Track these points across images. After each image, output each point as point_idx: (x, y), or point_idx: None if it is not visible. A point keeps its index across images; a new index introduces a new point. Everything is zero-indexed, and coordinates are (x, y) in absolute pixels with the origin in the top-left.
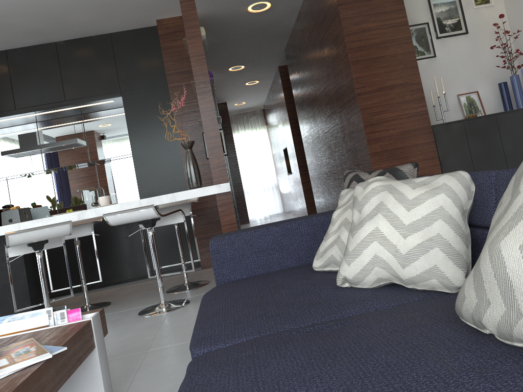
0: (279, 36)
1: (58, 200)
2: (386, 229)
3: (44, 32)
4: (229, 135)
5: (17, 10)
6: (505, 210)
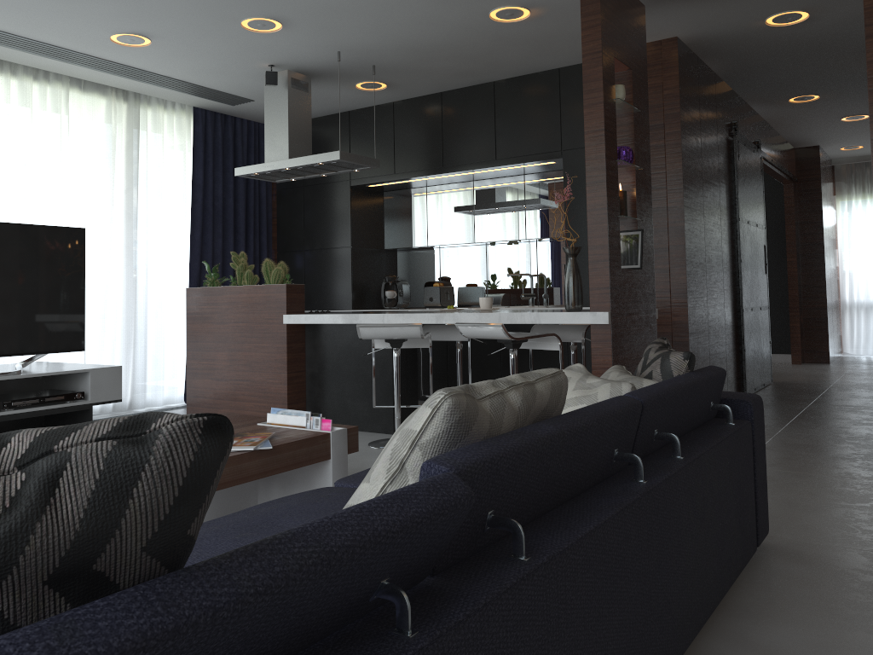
0: (863, 51)
1: (489, 283)
2: None
3: (476, 72)
4: (814, 204)
5: (436, 55)
6: None
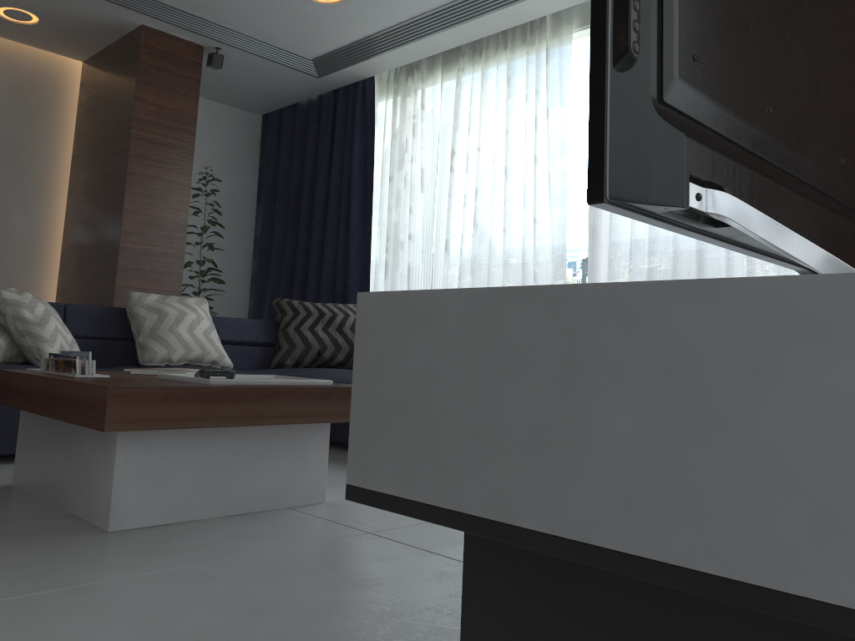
0: None
1: None
2: (59, 326)
3: None
4: None
5: None
6: (160, 319)
